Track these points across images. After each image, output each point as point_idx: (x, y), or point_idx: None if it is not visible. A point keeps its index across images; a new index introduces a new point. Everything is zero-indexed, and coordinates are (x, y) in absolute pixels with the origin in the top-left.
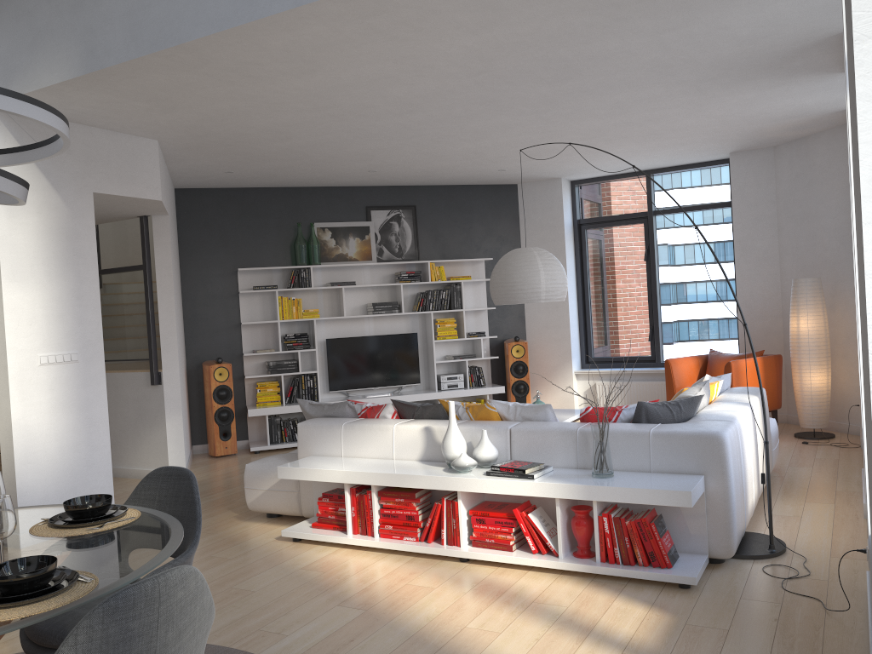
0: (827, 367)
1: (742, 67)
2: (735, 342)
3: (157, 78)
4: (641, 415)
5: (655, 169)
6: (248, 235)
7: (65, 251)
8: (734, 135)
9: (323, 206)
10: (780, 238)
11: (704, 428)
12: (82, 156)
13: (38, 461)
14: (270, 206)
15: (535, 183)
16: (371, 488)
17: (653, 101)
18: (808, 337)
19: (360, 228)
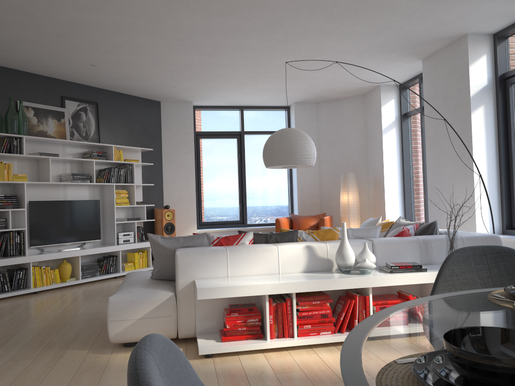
0: (360, 221)
1: (404, 42)
2: (287, 212)
3: None
4: (435, 230)
5: (246, 106)
6: None
7: None
8: (317, 90)
9: (27, 88)
10: (319, 153)
11: (484, 233)
12: None
13: None
14: None
15: (174, 103)
16: (293, 296)
17: (336, 53)
18: (353, 204)
19: (57, 112)
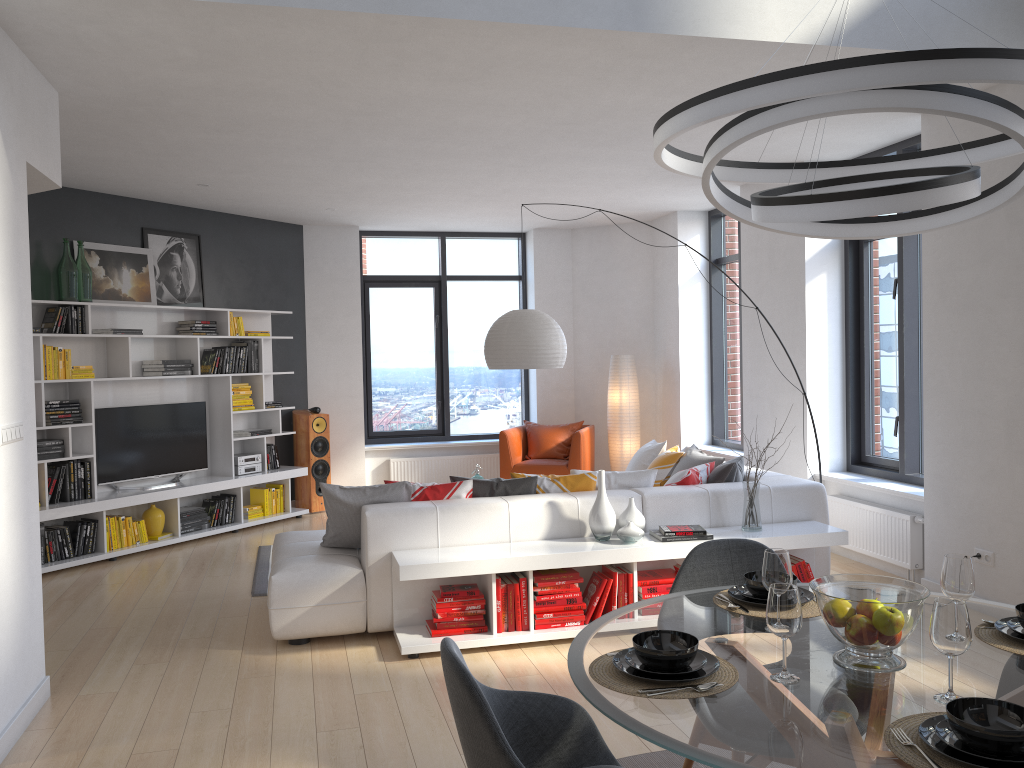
0: (640, 435)
1: None
2: (518, 414)
3: (301, 35)
4: (734, 475)
5: (451, 232)
6: None
7: (12, 254)
8: (573, 215)
9: (87, 218)
10: (575, 316)
11: (802, 481)
12: (19, 99)
13: (2, 609)
14: None
15: (326, 227)
16: (529, 574)
17: (602, 177)
18: (629, 408)
19: (136, 256)
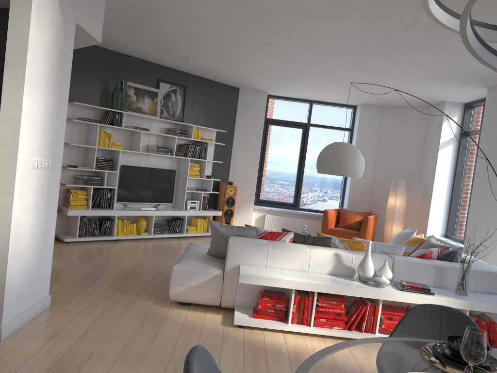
0: (403, 224)
1: (469, 74)
2: (337, 202)
3: None
4: (455, 258)
5: (316, 101)
6: (77, 77)
7: (57, 69)
8: (384, 97)
9: (131, 70)
10: (377, 154)
11: None
12: None
13: (19, 256)
14: (96, 60)
15: (251, 91)
16: (315, 293)
17: (402, 74)
18: (399, 209)
19: (153, 92)
